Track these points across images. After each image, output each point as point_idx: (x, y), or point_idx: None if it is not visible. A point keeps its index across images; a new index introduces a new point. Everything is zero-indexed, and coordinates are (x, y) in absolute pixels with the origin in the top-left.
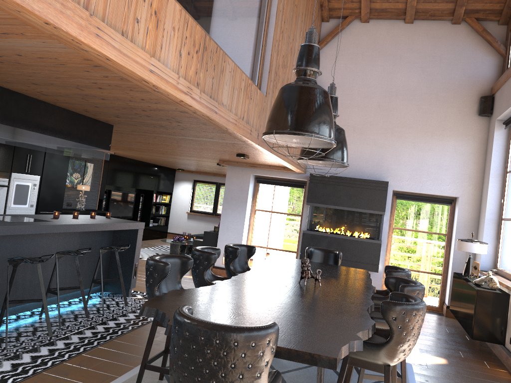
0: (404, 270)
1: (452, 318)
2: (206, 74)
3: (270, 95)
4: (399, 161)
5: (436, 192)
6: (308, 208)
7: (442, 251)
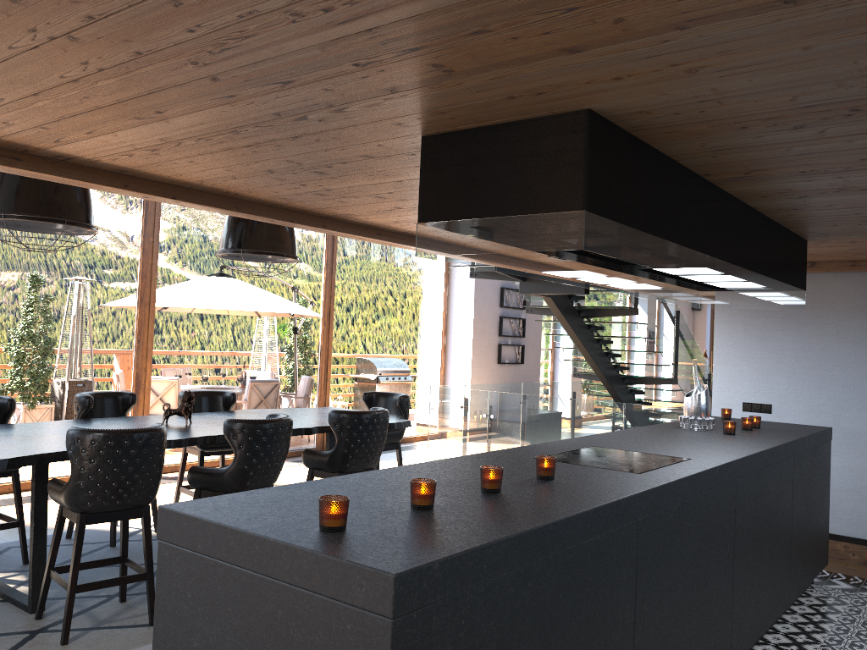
0: None
1: None
2: None
3: None
4: None
5: None
6: None
7: None
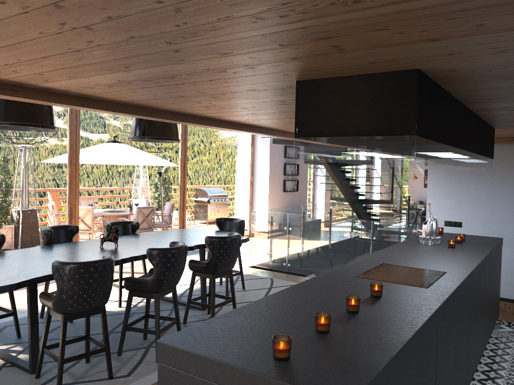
0: None
1: None
2: None
3: None
4: None
5: None
6: None
7: None
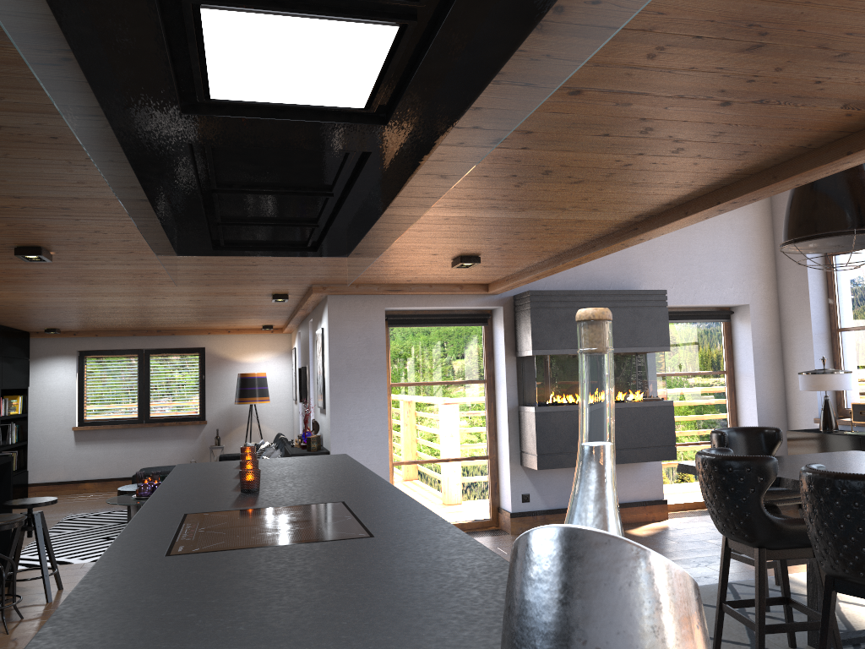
0: None
1: None
2: None
3: None
4: (655, 253)
5: (717, 300)
6: (513, 362)
7: (724, 401)
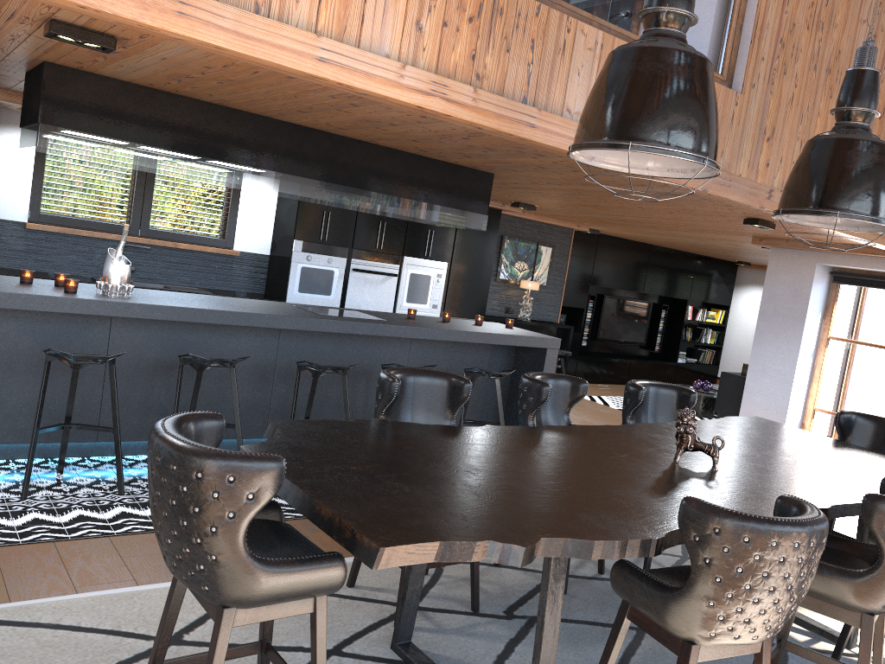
0: None
1: None
2: (507, 58)
3: (758, 90)
4: None
5: None
6: None
7: None
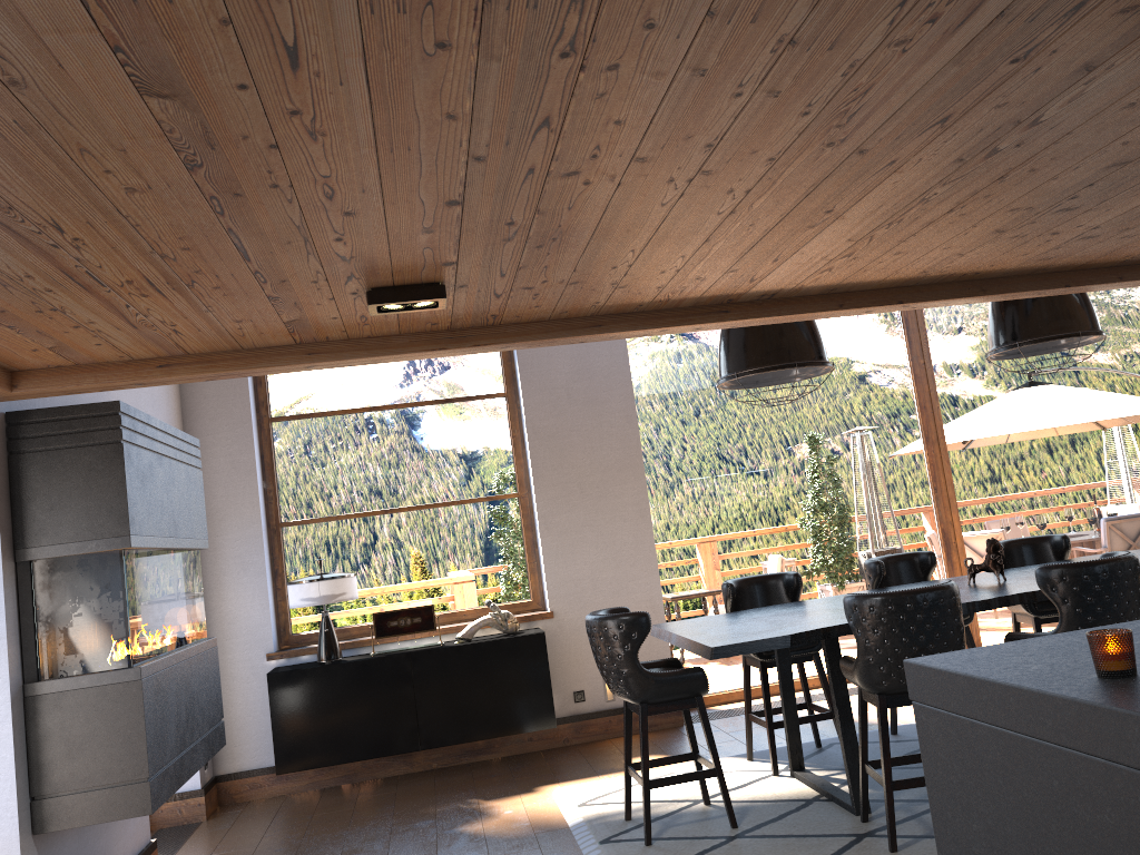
0: (757, 576)
1: (222, 814)
2: None
3: None
4: None
5: None
6: (11, 576)
7: None
